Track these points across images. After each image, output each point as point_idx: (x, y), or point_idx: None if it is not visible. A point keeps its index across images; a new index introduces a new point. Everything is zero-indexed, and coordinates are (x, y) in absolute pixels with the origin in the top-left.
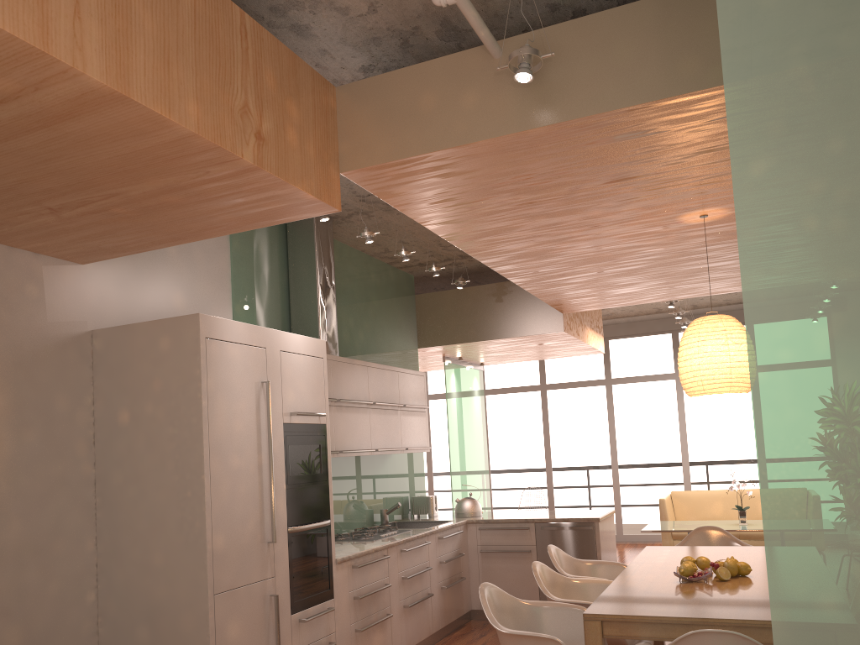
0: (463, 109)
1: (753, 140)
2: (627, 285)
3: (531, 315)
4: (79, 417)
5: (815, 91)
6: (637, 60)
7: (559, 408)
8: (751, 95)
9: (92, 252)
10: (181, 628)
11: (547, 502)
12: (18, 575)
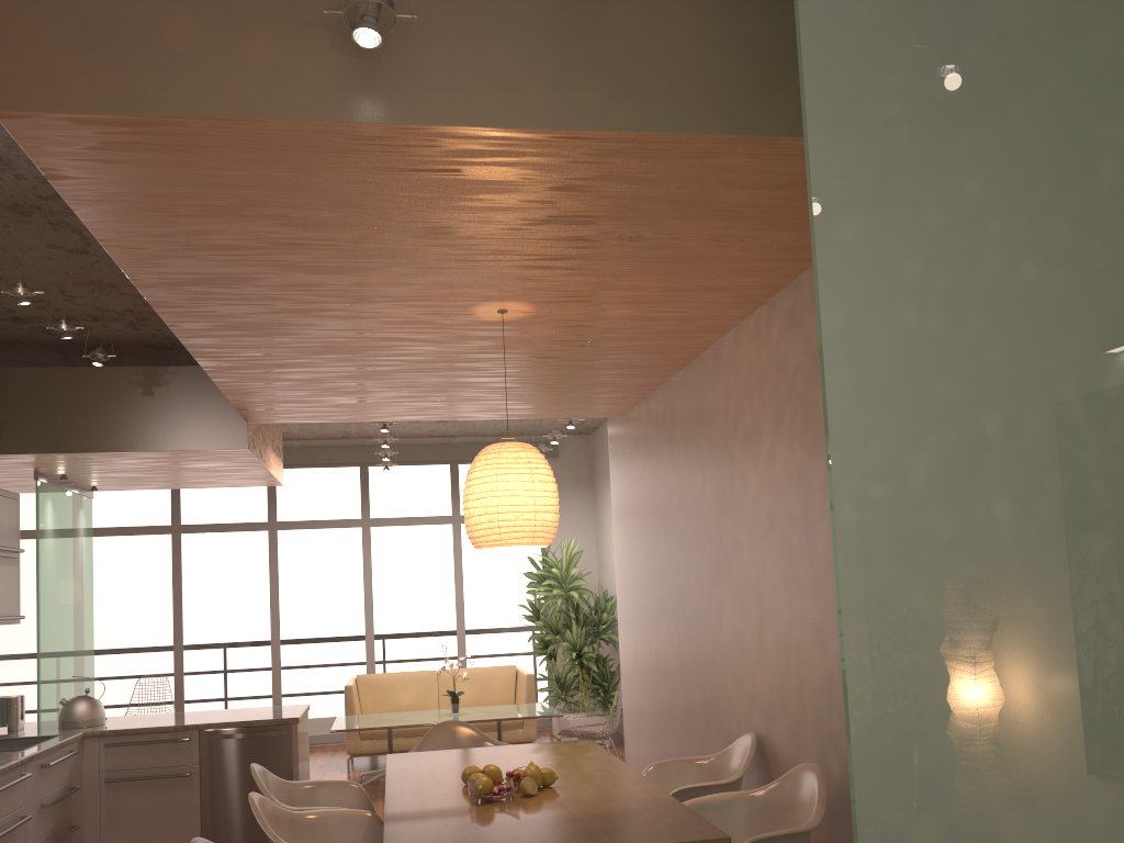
0: (246, 62)
1: (841, 189)
2: (357, 393)
3: (198, 420)
4: None
5: (911, 142)
6: (522, 66)
7: (200, 560)
8: (838, 126)
9: None
10: None
11: (173, 697)
12: None
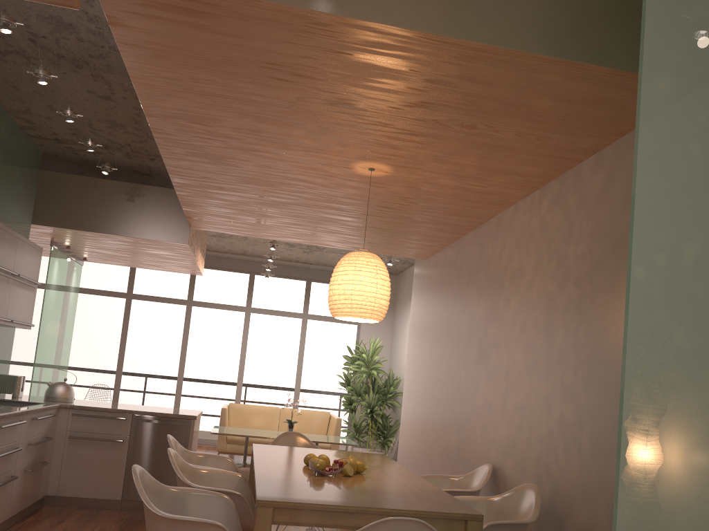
0: None
1: (662, 59)
2: (264, 217)
3: (160, 222)
4: None
5: None
6: None
7: (141, 317)
8: (666, 18)
9: None
10: None
11: (111, 400)
12: None
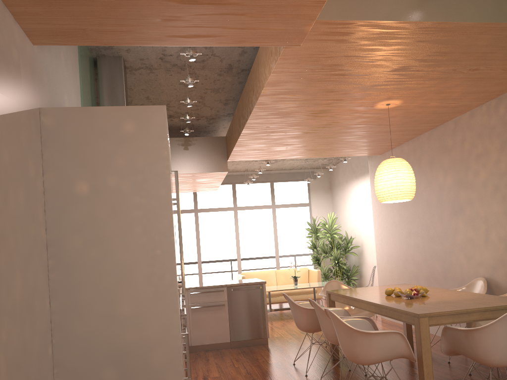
0: None
1: None
2: (287, 145)
3: (207, 160)
4: (38, 185)
5: None
6: None
7: None
8: None
9: (68, 33)
10: (153, 363)
11: None
12: (21, 331)
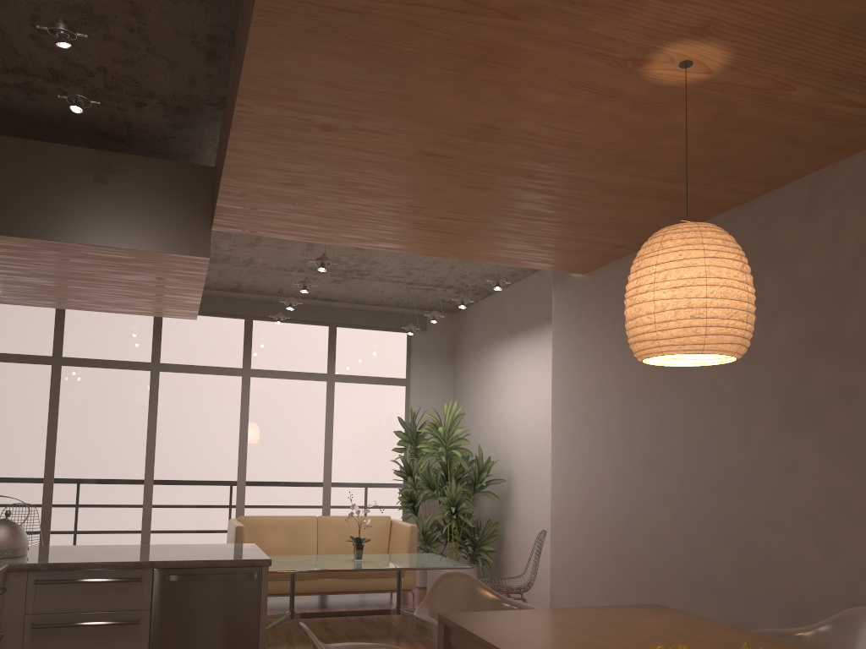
0: None
1: None
2: (369, 197)
3: (156, 219)
4: None
5: None
6: None
7: (78, 394)
8: None
9: None
10: None
11: (39, 527)
12: None
